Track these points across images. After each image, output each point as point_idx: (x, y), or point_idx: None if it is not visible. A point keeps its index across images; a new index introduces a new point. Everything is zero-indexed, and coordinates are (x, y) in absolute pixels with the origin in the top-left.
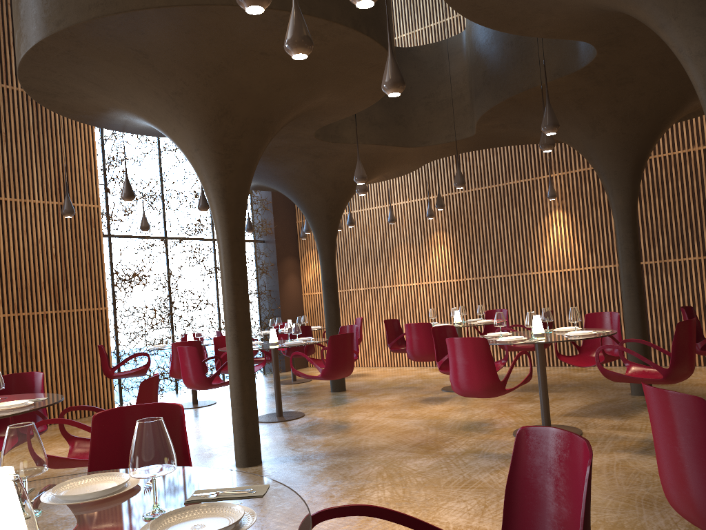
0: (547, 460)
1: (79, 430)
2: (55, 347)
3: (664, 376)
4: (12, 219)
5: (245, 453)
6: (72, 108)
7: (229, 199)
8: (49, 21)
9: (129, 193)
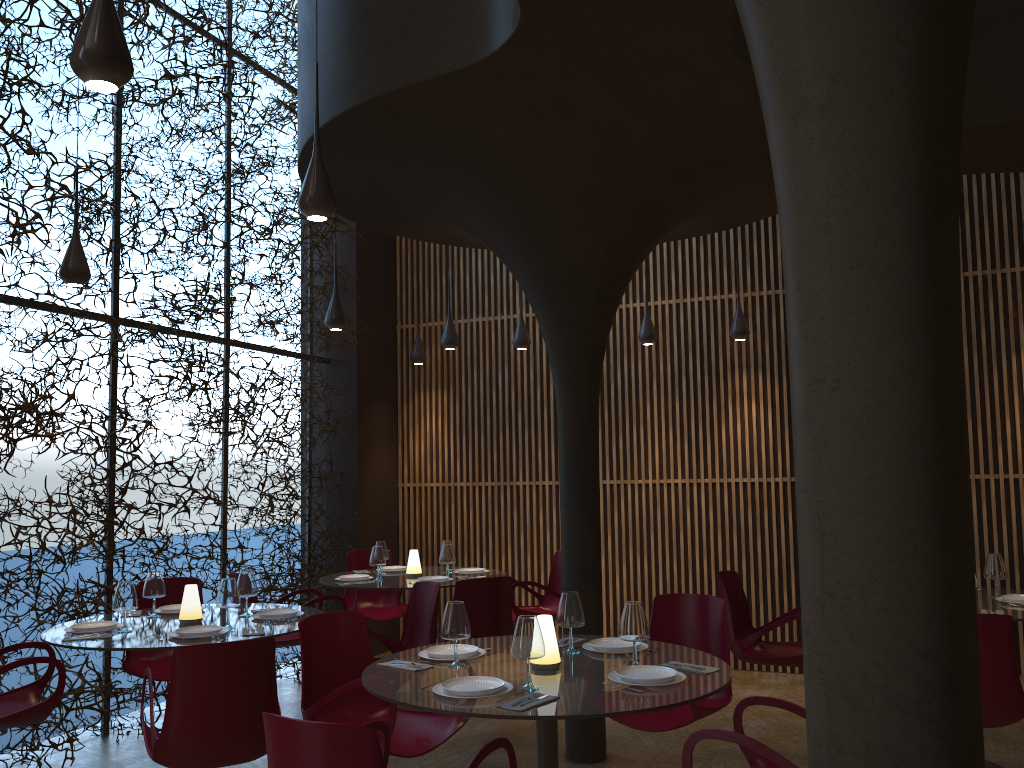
0: None
1: None
2: None
3: None
4: None
5: None
6: None
7: None
8: None
9: (115, 48)
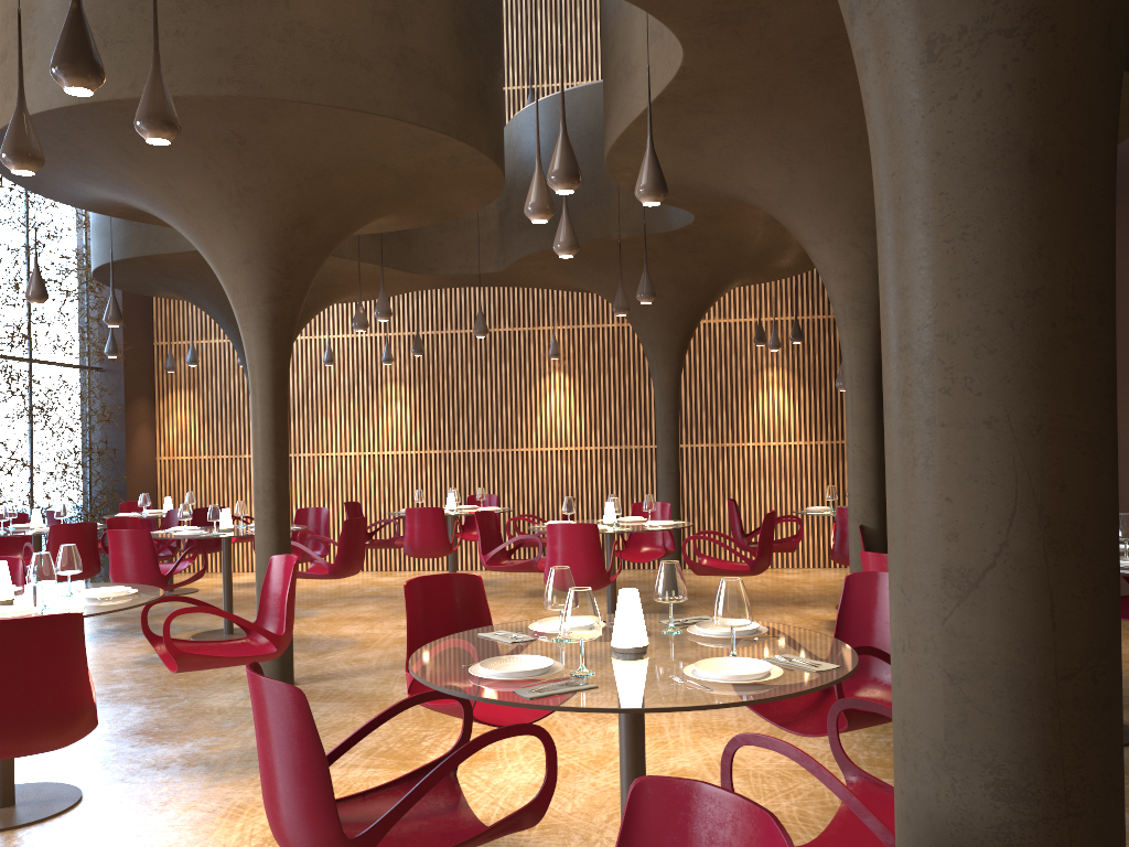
0: (871, 593)
1: None
2: None
3: (750, 567)
4: None
5: (279, 670)
6: None
7: (280, 331)
8: (144, 79)
9: (44, 292)
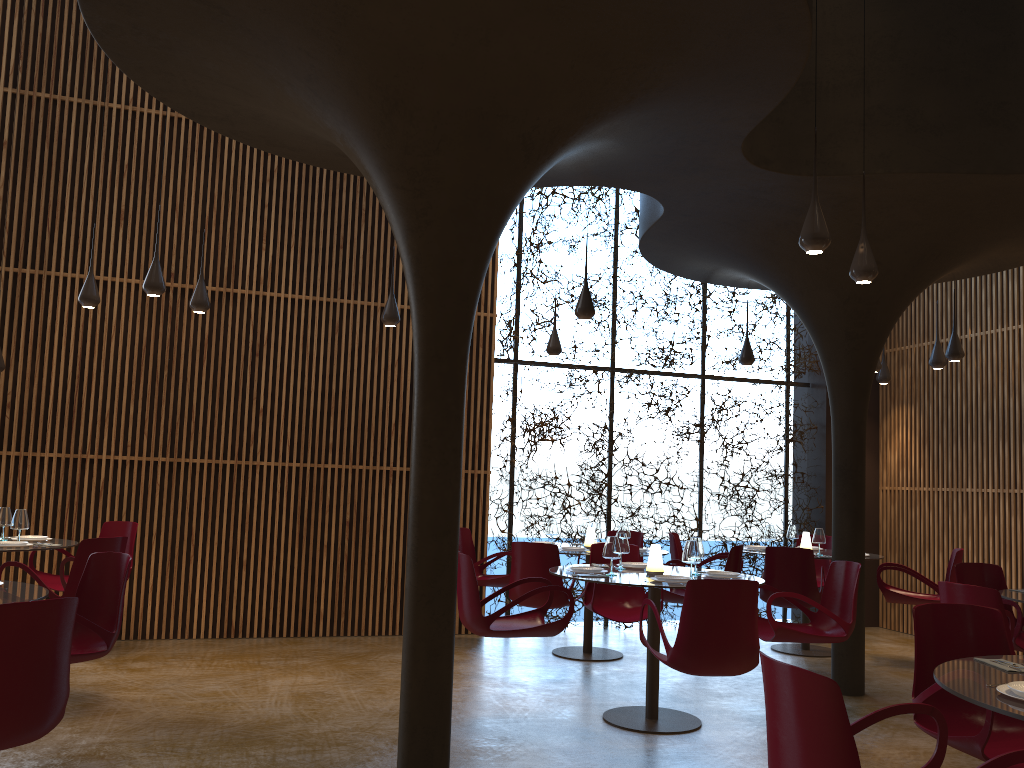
0: None
1: (386, 654)
2: (400, 521)
3: None
4: (362, 330)
5: None
6: (279, 142)
7: (426, 277)
8: None
9: None
